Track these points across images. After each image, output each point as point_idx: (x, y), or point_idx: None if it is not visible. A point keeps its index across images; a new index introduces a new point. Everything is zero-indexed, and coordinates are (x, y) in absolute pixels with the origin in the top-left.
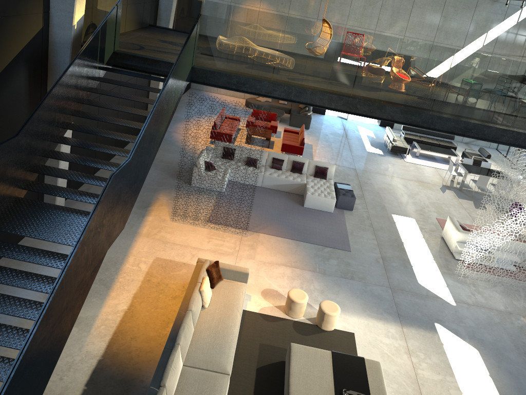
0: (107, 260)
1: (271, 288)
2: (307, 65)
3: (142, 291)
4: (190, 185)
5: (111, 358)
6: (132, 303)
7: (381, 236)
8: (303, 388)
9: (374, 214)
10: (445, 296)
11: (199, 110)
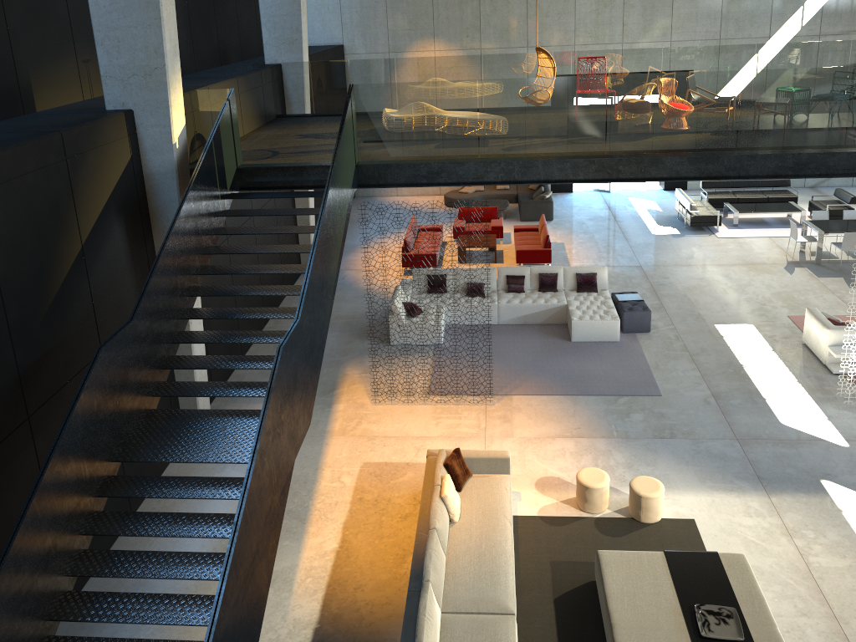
0: (291, 481)
1: (549, 476)
2: (528, 122)
3: (354, 516)
4: (390, 343)
5: (332, 622)
6: (344, 536)
7: (705, 362)
8: (632, 613)
9: (686, 330)
10: (828, 435)
11: (375, 227)
